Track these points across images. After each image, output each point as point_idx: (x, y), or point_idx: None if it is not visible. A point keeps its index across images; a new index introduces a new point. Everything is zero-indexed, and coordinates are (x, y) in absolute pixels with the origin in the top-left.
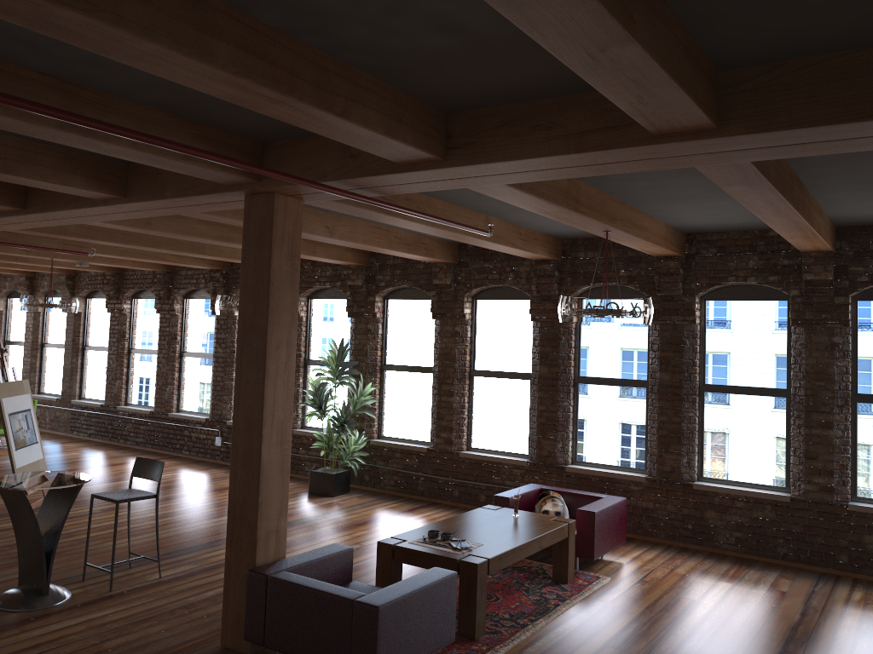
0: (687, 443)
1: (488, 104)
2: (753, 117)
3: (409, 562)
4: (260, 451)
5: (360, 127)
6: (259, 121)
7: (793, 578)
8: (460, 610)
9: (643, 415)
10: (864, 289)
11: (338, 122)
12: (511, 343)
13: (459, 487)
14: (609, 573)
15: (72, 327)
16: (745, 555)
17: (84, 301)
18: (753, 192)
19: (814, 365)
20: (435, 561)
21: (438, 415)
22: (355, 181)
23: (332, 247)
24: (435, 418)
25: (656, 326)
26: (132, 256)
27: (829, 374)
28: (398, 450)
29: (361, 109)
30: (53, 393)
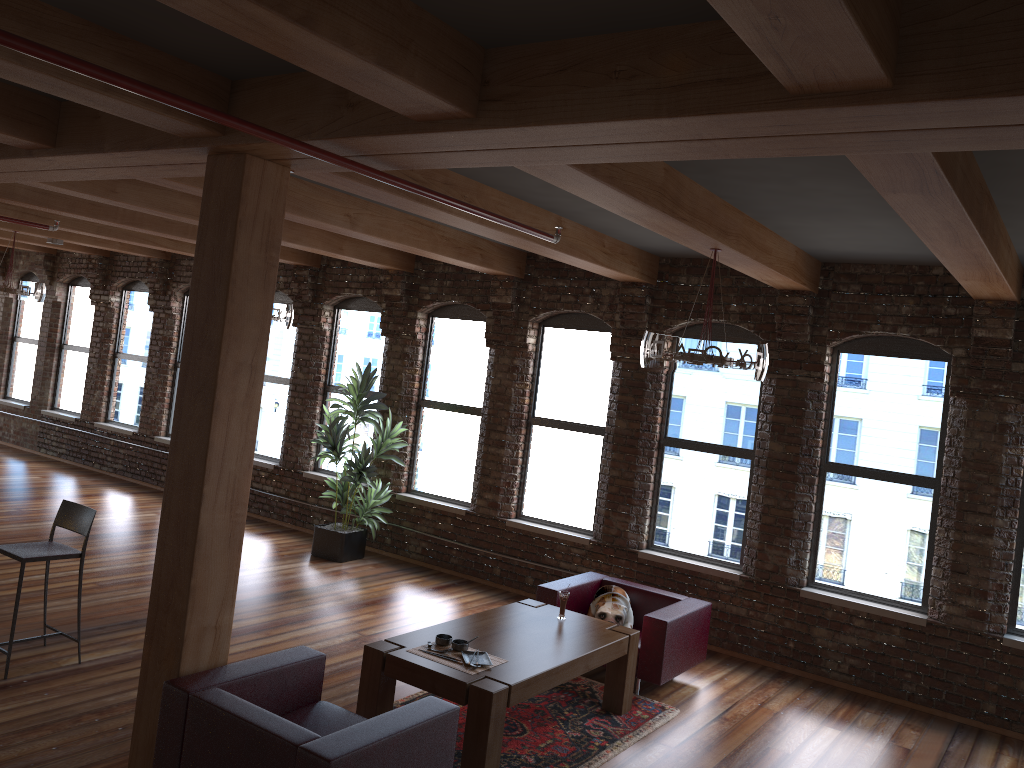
0: (798, 536)
1: (546, 35)
2: (953, 74)
3: (403, 679)
4: (198, 516)
5: (334, 46)
6: (216, 42)
7: (921, 729)
8: (465, 754)
9: (744, 494)
10: None
11: (298, 34)
12: (584, 387)
13: (502, 564)
14: (678, 702)
15: (49, 320)
16: (860, 690)
17: (66, 288)
18: (927, 206)
19: (976, 451)
20: (437, 682)
21: (483, 471)
22: (352, 143)
23: (364, 244)
24: (479, 474)
25: (772, 381)
26: (113, 236)
27: (995, 464)
28: (430, 509)
29: (338, 18)
30: (21, 399)
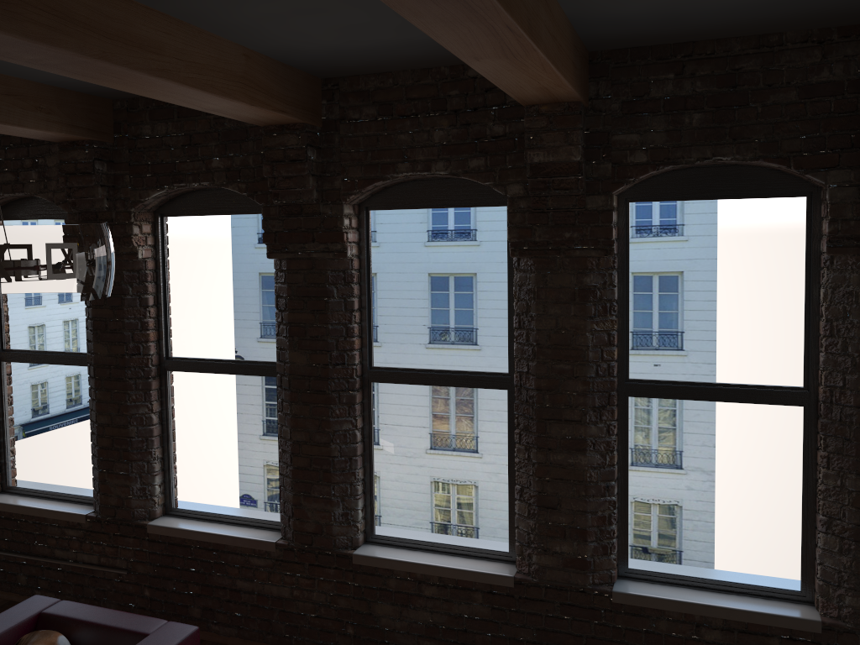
0: (342, 480)
1: None
2: None
3: None
4: None
5: None
6: None
7: None
8: None
9: (274, 425)
10: (641, 178)
11: None
12: None
13: None
14: None
15: None
16: None
17: None
18: None
19: (553, 332)
20: None
21: None
22: None
23: None
24: None
25: (283, 264)
26: None
27: (580, 348)
28: None
29: None
30: None
